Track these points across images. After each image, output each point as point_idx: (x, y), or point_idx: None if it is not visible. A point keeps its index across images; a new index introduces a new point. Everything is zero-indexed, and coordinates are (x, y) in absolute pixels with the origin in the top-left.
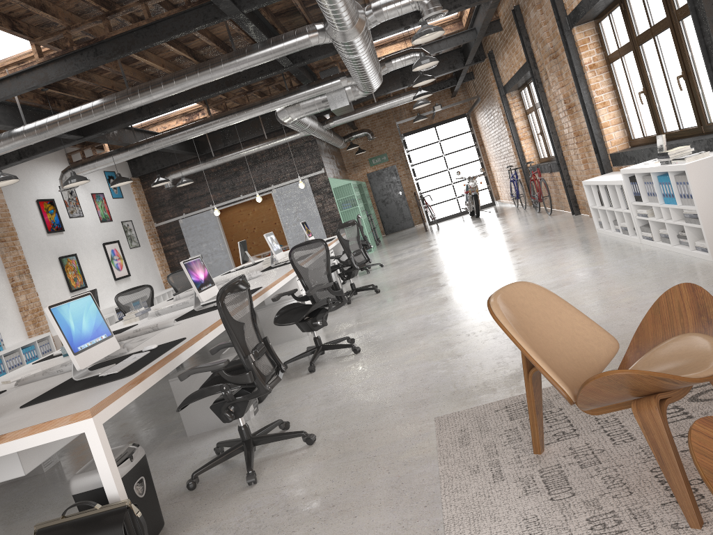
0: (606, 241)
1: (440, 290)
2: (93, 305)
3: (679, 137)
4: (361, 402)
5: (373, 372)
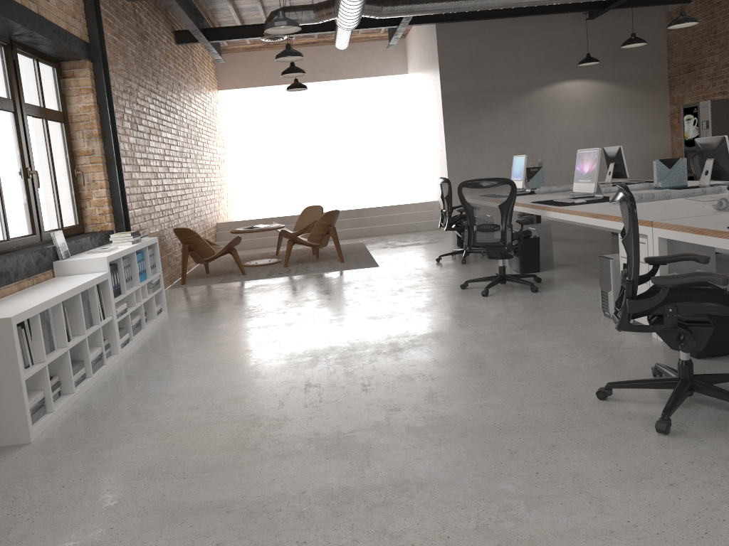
0: (109, 386)
1: (405, 351)
2: (523, 162)
3: (8, 250)
4: (424, 269)
5: (430, 278)
